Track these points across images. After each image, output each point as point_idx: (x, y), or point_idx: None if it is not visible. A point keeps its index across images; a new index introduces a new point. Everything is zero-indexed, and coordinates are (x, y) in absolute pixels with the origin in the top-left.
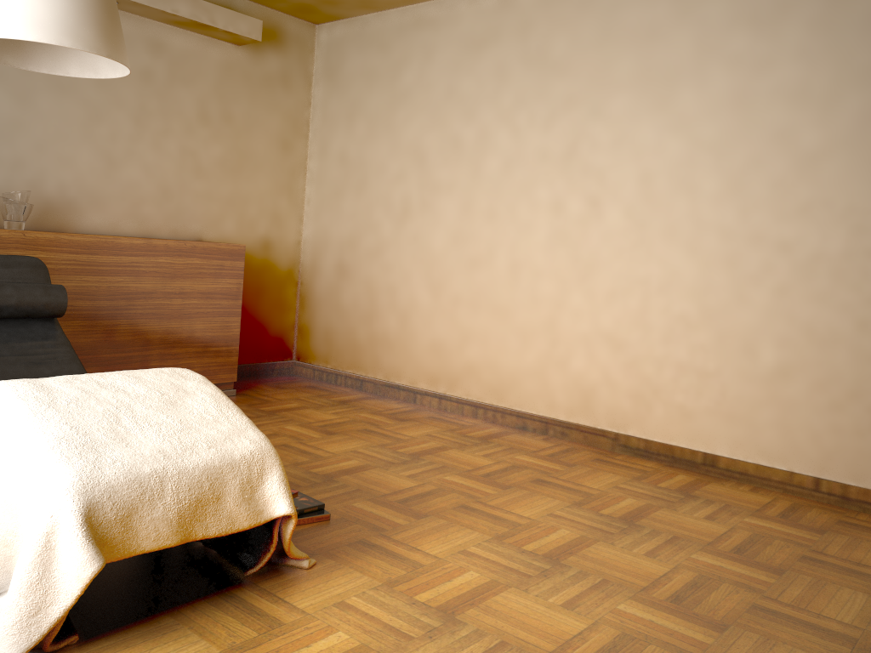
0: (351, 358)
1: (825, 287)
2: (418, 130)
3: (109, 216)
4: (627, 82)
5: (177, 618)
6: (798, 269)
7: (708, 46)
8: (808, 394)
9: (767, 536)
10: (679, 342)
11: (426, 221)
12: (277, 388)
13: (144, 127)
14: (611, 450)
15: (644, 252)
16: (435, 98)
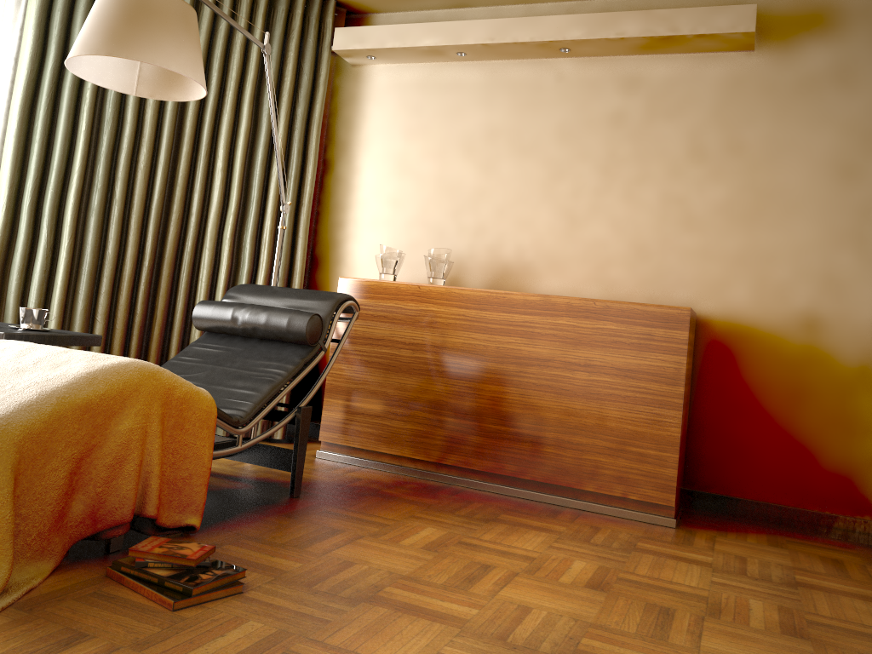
0: None
1: None
2: None
3: (568, 280)
4: None
5: None
6: None
7: None
8: None
9: None
10: None
11: None
12: (766, 544)
13: (612, 177)
14: None
15: None
16: None
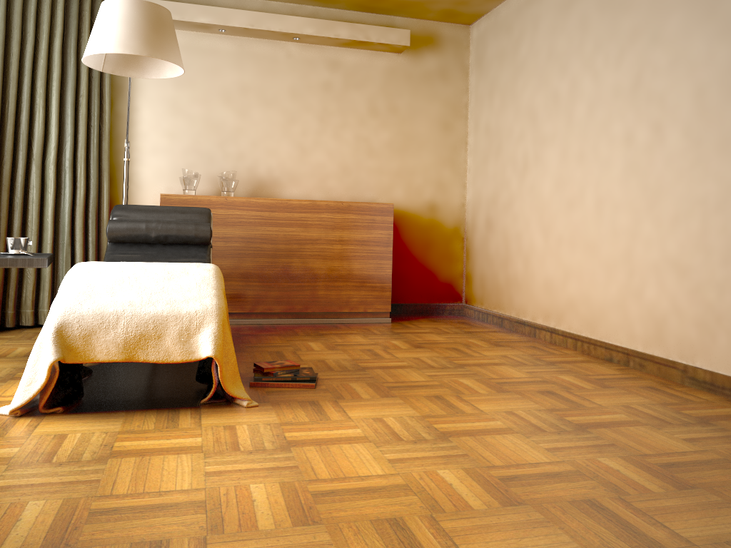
0: (496, 299)
1: None
2: (531, 93)
3: (303, 189)
4: None
5: (127, 414)
6: None
7: None
8: None
9: None
10: None
11: (538, 172)
12: (431, 321)
13: (326, 124)
14: (681, 382)
15: (701, 171)
16: (541, 61)
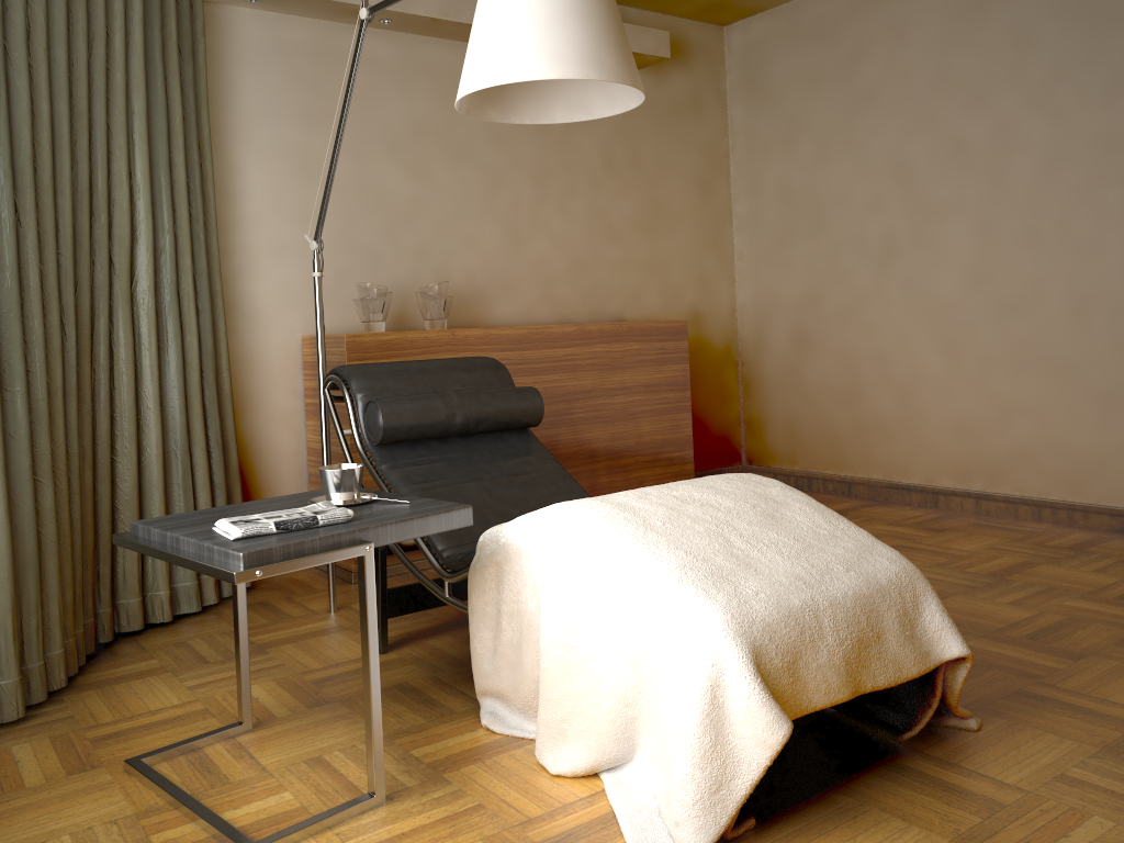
0: (829, 454)
1: None
2: (896, 138)
3: (521, 303)
4: None
5: (854, 797)
6: None
7: None
8: None
9: None
10: None
11: (923, 259)
12: None
13: (546, 189)
14: None
15: None
16: (918, 91)
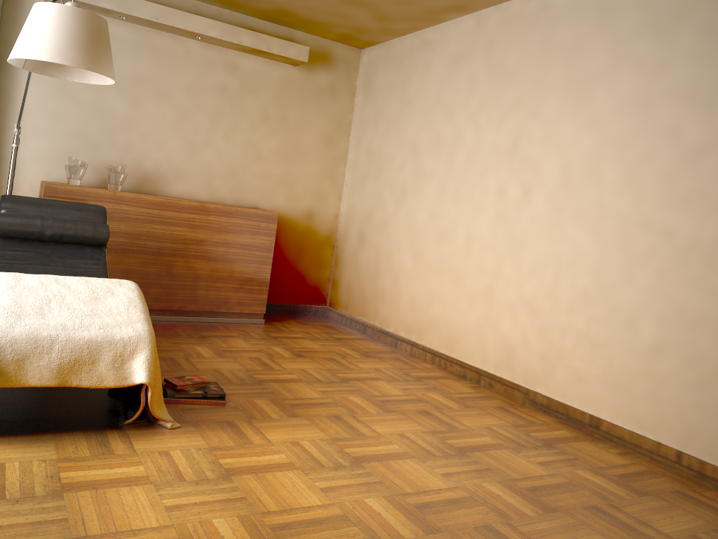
0: (361, 307)
1: (698, 272)
2: (416, 129)
3: (188, 186)
4: (557, 86)
5: (54, 437)
6: (676, 253)
7: (619, 53)
8: (677, 371)
9: (579, 486)
10: (579, 313)
11: (415, 201)
12: (300, 324)
13: (218, 125)
14: (523, 403)
15: (559, 233)
16: (428, 103)
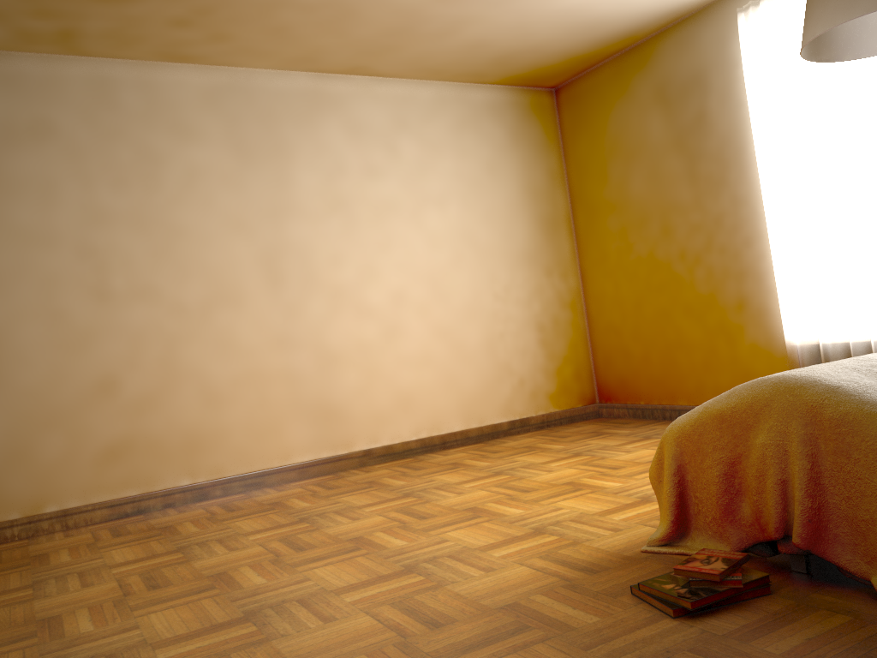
0: None
1: None
2: None
3: None
4: None
5: None
6: None
7: None
8: None
9: (130, 607)
10: None
11: None
12: None
13: None
14: None
15: None
16: None
